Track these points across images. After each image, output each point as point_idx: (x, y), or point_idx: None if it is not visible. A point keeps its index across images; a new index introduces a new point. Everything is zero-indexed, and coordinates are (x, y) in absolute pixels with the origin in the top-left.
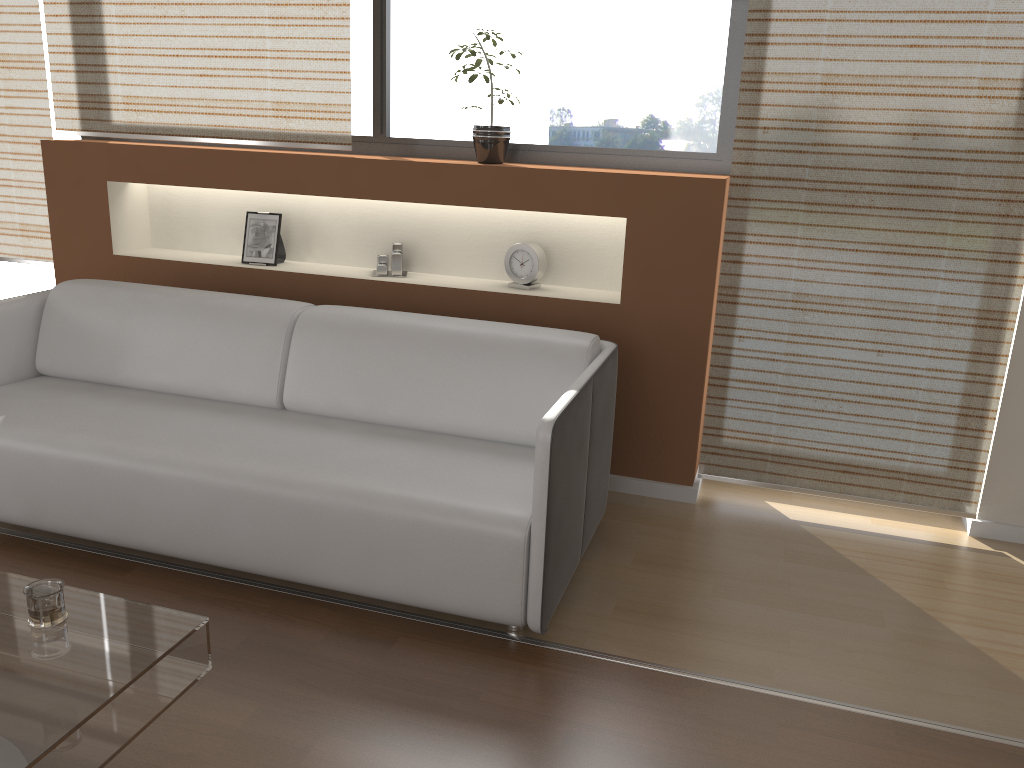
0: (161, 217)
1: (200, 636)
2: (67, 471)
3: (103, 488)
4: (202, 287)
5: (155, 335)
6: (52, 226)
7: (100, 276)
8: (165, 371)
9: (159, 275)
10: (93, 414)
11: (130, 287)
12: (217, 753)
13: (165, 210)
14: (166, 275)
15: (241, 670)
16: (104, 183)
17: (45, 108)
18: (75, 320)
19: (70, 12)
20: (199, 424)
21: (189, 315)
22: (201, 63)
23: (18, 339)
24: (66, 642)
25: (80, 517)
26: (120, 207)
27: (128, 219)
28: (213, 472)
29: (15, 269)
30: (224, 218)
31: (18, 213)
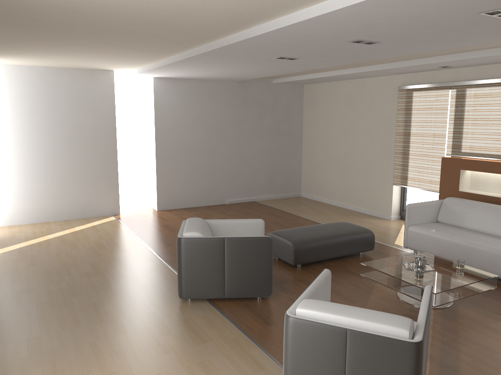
0: (474, 180)
1: (495, 279)
2: (452, 244)
3: (462, 250)
4: (487, 202)
5: (475, 214)
6: (440, 181)
7: (453, 196)
8: (477, 224)
9: (472, 198)
10: (457, 232)
11: (468, 200)
12: (495, 307)
13: (475, 178)
14: (475, 198)
15: (500, 297)
16: (459, 170)
17: (443, 148)
18: (450, 208)
19: (456, 122)
20: (488, 239)
21: (486, 210)
22: (496, 137)
23: (434, 211)
24: (465, 271)
25: (453, 257)
26: (462, 177)
27: (464, 180)
28: (495, 249)
29: (422, 192)
30: (496, 182)
31: (429, 176)
